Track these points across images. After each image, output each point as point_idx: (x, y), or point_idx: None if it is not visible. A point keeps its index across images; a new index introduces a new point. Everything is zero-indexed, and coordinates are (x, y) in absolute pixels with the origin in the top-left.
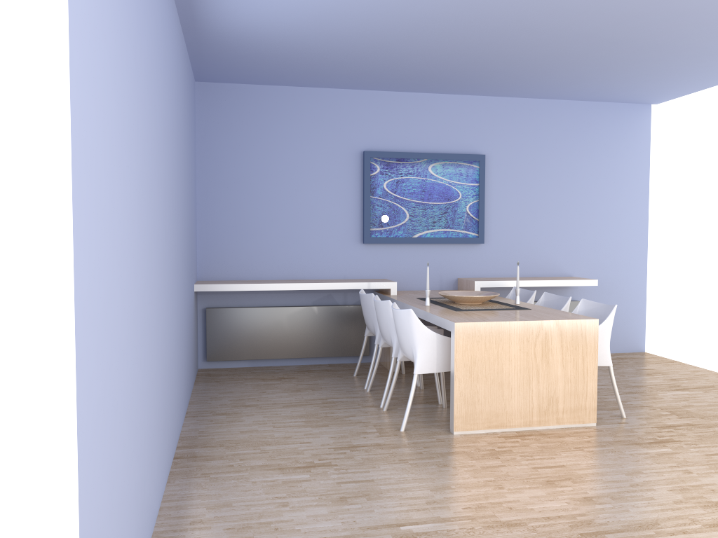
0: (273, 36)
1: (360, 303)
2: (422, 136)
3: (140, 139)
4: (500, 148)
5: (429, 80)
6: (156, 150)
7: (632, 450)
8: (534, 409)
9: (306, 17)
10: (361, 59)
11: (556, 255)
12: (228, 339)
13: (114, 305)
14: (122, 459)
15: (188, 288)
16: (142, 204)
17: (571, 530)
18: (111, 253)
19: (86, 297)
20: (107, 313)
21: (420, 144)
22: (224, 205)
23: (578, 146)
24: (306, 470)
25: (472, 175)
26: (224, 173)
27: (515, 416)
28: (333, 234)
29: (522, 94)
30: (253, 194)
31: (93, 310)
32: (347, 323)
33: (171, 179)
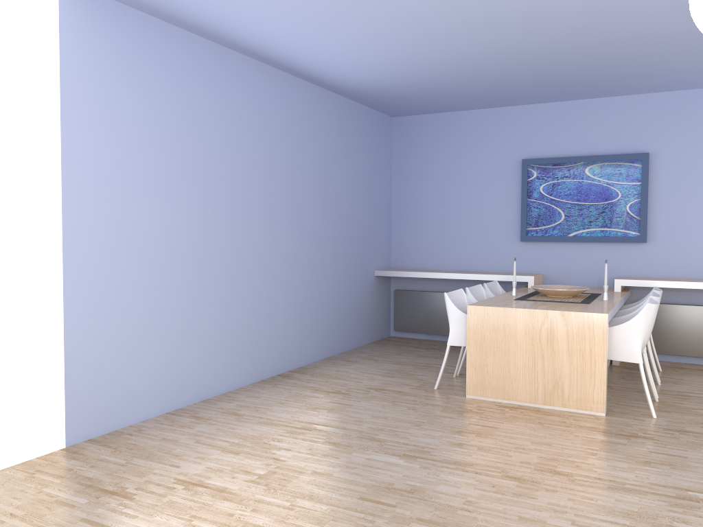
0: (390, 85)
1: None
2: (582, 141)
3: (190, 182)
4: (670, 144)
5: (566, 90)
6: (232, 184)
7: (587, 434)
8: (539, 389)
9: (389, 72)
10: (478, 87)
11: None
12: (409, 315)
13: (127, 264)
14: (138, 339)
15: (349, 271)
16: (193, 216)
17: (403, 451)
18: (122, 241)
19: (80, 257)
20: (114, 267)
21: (579, 148)
22: (411, 210)
23: None
24: (328, 393)
25: (633, 174)
26: (411, 185)
27: (520, 392)
28: (495, 233)
29: (693, 86)
30: (432, 201)
31: (90, 263)
32: None
33: (282, 198)
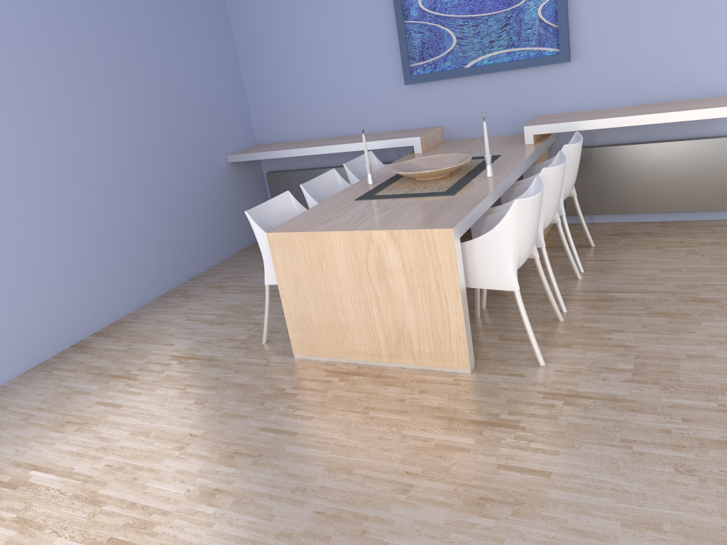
0: None
1: None
2: None
3: None
4: None
5: None
6: None
7: (422, 428)
8: (381, 342)
9: None
10: None
11: (707, 62)
12: None
13: None
14: None
15: (177, 170)
16: None
17: (114, 530)
18: None
19: None
20: None
21: None
22: (263, 61)
23: None
24: (109, 380)
25: None
26: (255, 25)
27: (358, 347)
28: (373, 77)
29: None
30: (286, 43)
31: None
32: None
33: None
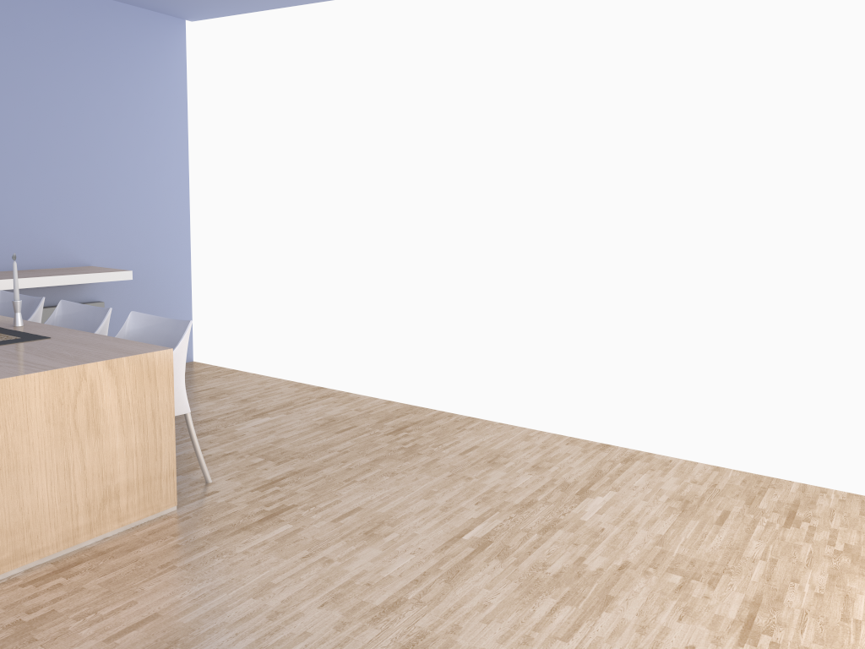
0: None
1: None
2: None
3: None
4: None
5: None
6: None
7: (243, 542)
8: (81, 514)
9: None
10: None
11: (63, 234)
12: None
13: None
14: None
15: None
16: None
17: None
18: None
19: None
20: None
21: None
22: None
23: (87, 66)
24: None
25: None
26: None
27: (47, 536)
28: None
29: None
30: None
31: None
32: None
33: None
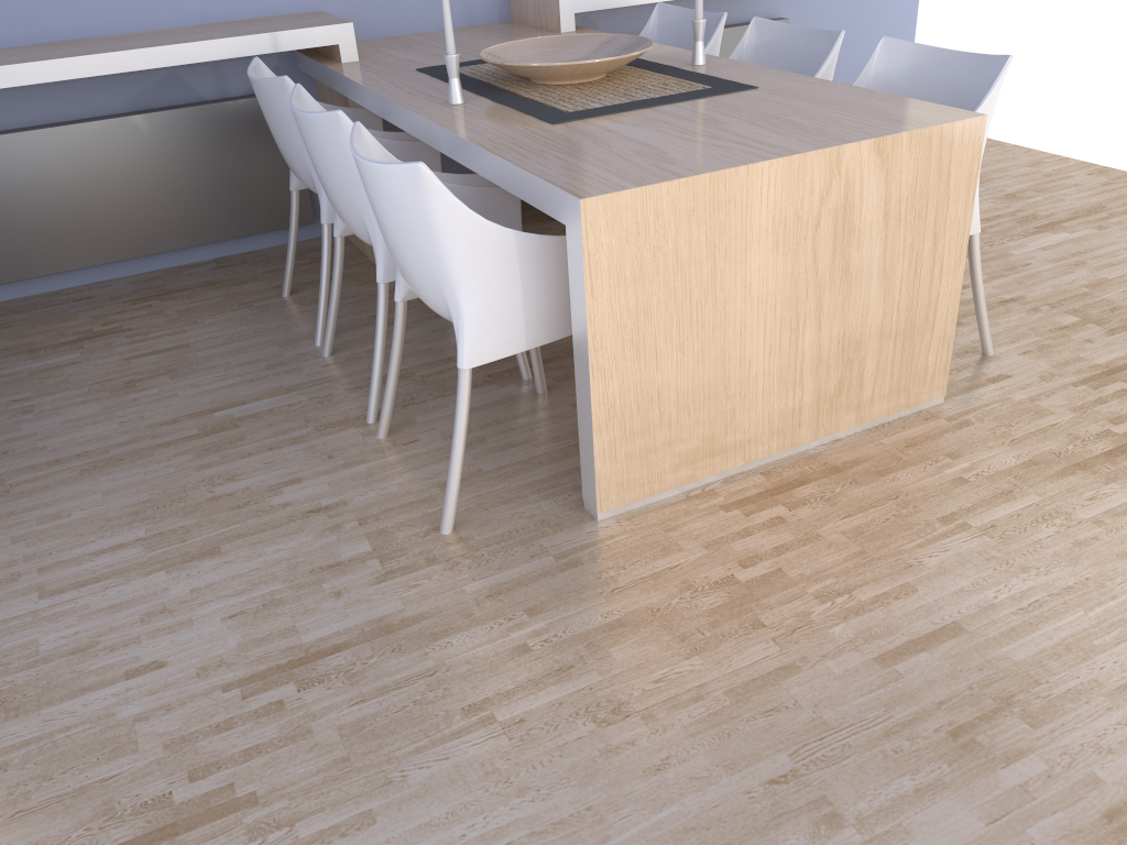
0: None
1: None
2: None
3: None
4: None
5: None
6: None
7: (1086, 498)
8: (806, 402)
9: None
10: None
11: None
12: None
13: None
14: None
15: None
16: None
17: None
18: None
19: None
20: None
21: None
22: None
23: None
24: None
25: None
26: None
27: (756, 432)
28: None
29: None
30: None
31: None
32: (240, 151)
33: None
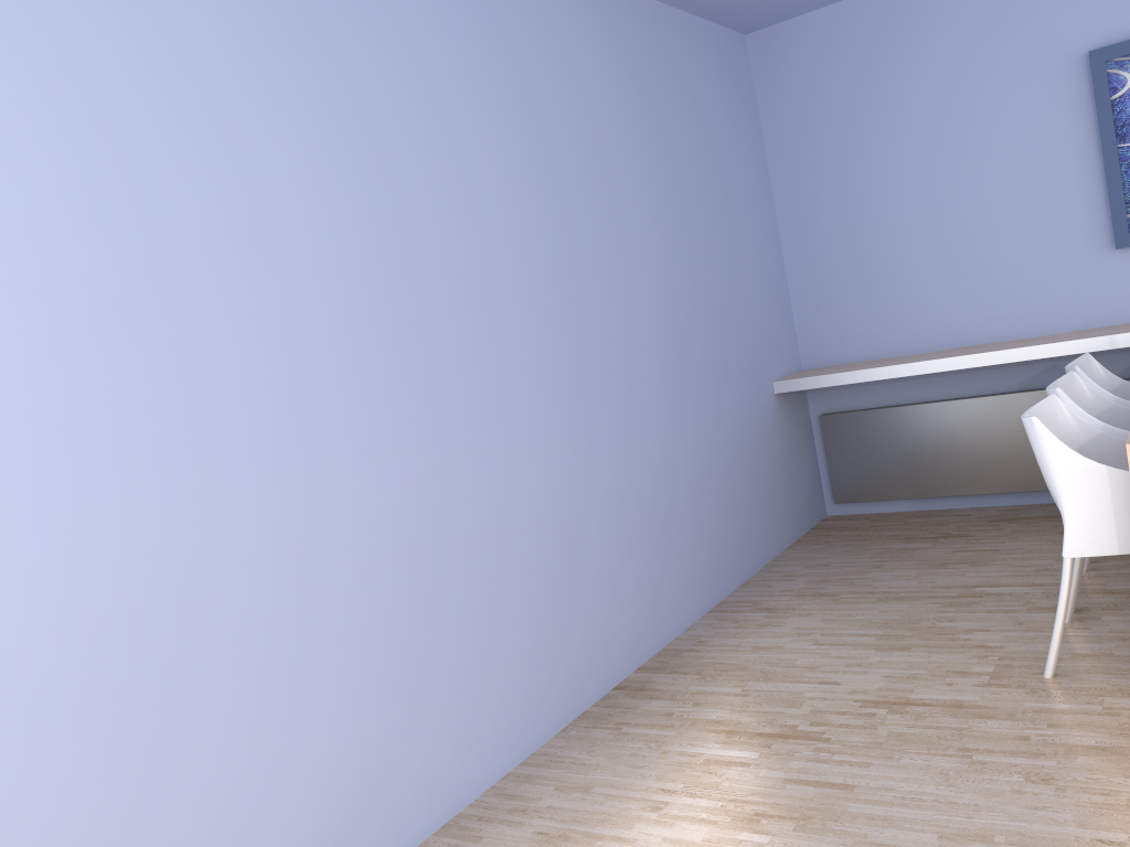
0: None
1: (1129, 375)
2: None
3: (286, 252)
4: None
5: None
6: (409, 240)
7: None
8: None
9: None
10: None
11: None
12: (863, 465)
13: (135, 529)
14: (218, 733)
15: (723, 397)
16: (315, 346)
17: None
18: (102, 464)
19: None
20: (91, 549)
21: None
22: (826, 234)
23: None
24: (766, 742)
25: None
26: (817, 178)
27: None
28: (1044, 243)
29: None
30: (872, 202)
31: (1, 561)
32: None
33: (544, 254)
